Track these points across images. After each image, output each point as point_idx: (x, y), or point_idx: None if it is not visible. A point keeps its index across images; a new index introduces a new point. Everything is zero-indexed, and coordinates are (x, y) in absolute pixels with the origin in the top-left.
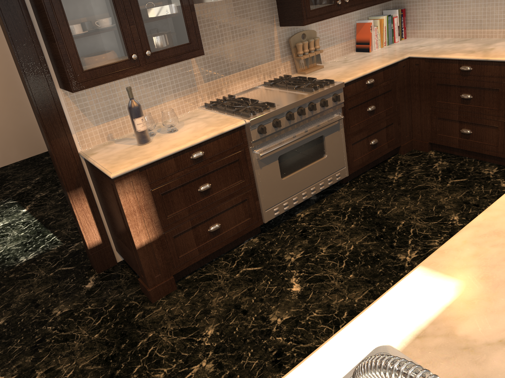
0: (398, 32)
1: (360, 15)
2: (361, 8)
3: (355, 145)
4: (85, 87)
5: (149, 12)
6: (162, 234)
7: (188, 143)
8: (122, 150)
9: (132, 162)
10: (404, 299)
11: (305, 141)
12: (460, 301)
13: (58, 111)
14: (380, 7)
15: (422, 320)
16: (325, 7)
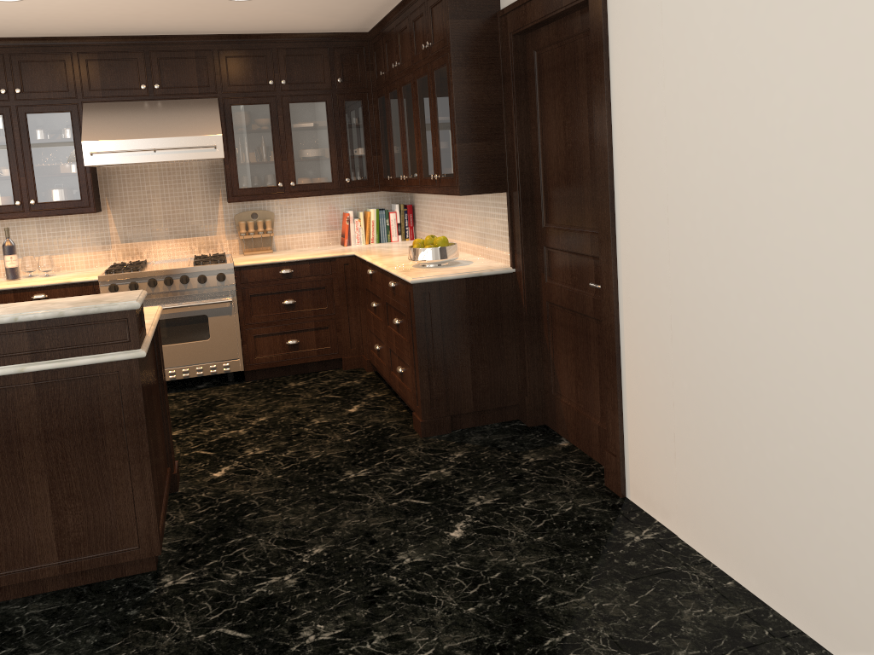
0: (397, 230)
1: (353, 205)
2: (318, 194)
3: (261, 339)
4: None
5: (43, 168)
6: None
7: (30, 283)
8: None
9: None
10: None
11: (178, 315)
12: None
13: None
14: (389, 200)
15: None
16: (261, 187)
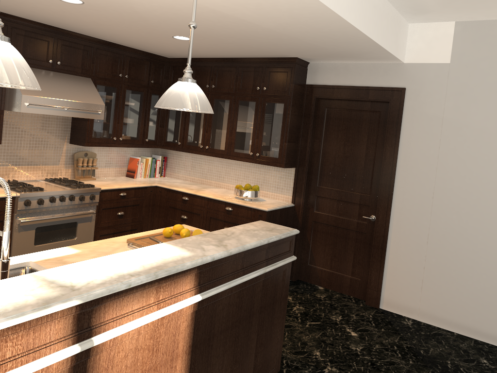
0: (159, 171)
1: (134, 153)
2: (131, 146)
3: (102, 237)
4: None
5: None
6: None
7: None
8: None
9: None
10: (50, 252)
11: (61, 222)
12: (74, 254)
13: None
14: (151, 152)
15: (52, 257)
16: (104, 138)
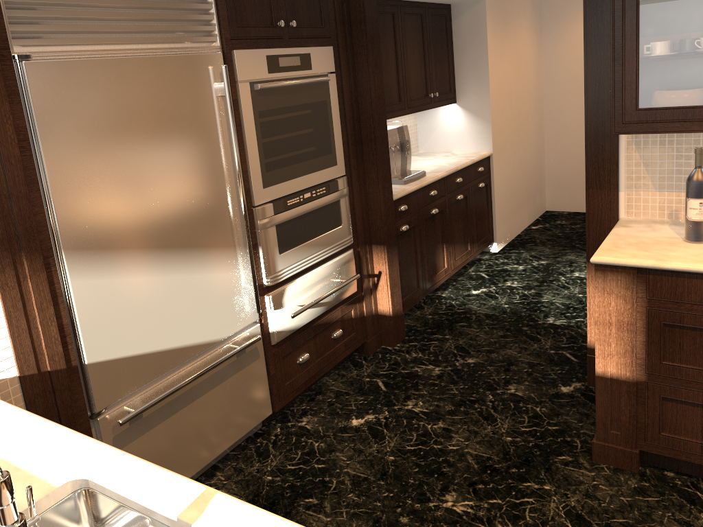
0: None
1: None
2: None
3: None
4: (632, 132)
5: None
6: (643, 380)
7: None
8: (656, 236)
9: (635, 255)
10: None
11: None
12: None
13: (611, 156)
14: None
15: None
16: None
